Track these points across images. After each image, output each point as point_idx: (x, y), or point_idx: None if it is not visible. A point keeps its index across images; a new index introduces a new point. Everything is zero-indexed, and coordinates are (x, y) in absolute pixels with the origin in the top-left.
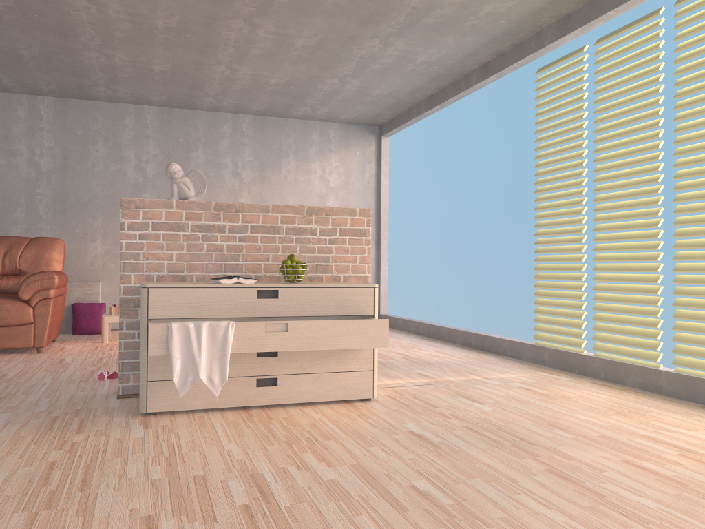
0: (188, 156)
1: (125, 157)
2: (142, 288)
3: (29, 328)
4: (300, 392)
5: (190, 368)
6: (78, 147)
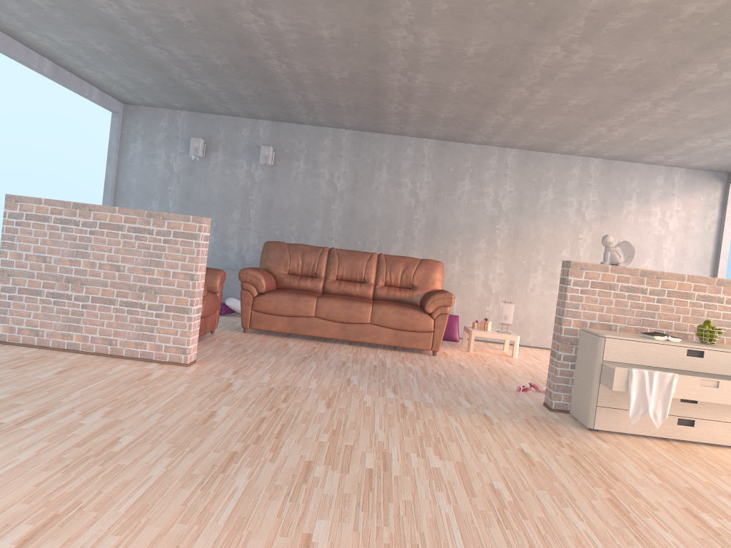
0: (539, 194)
1: (485, 192)
2: (600, 337)
3: (430, 335)
4: (711, 435)
5: (641, 404)
6: (449, 182)
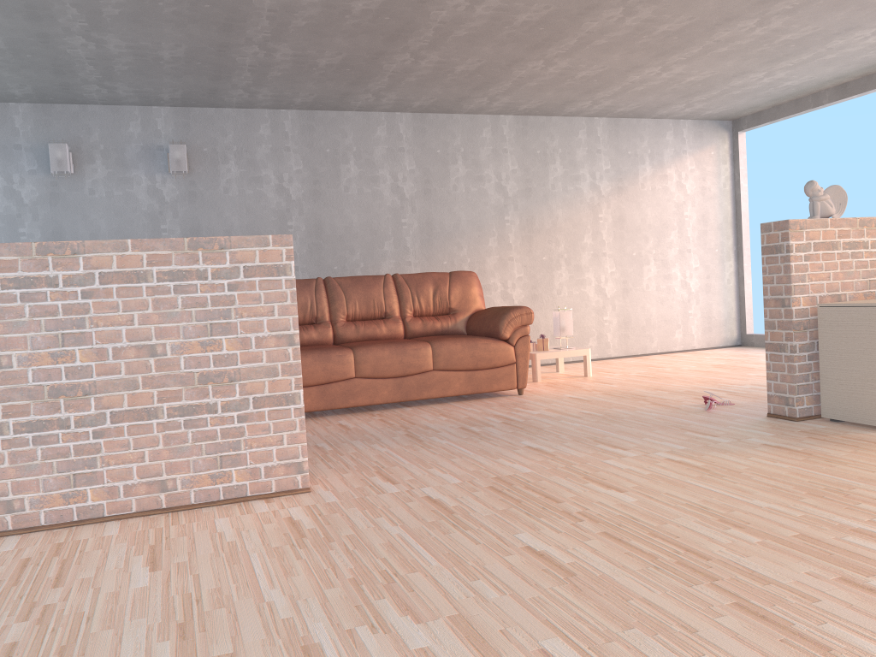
0: (546, 170)
1: (485, 175)
2: None
3: (512, 368)
4: None
5: None
6: (438, 167)
